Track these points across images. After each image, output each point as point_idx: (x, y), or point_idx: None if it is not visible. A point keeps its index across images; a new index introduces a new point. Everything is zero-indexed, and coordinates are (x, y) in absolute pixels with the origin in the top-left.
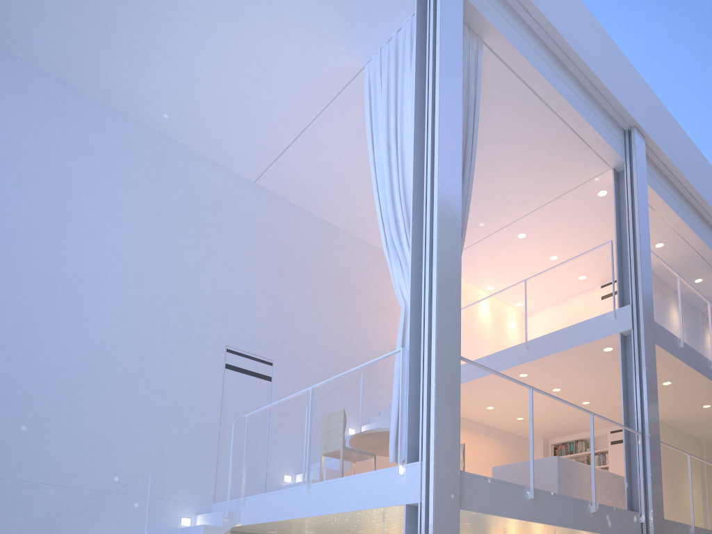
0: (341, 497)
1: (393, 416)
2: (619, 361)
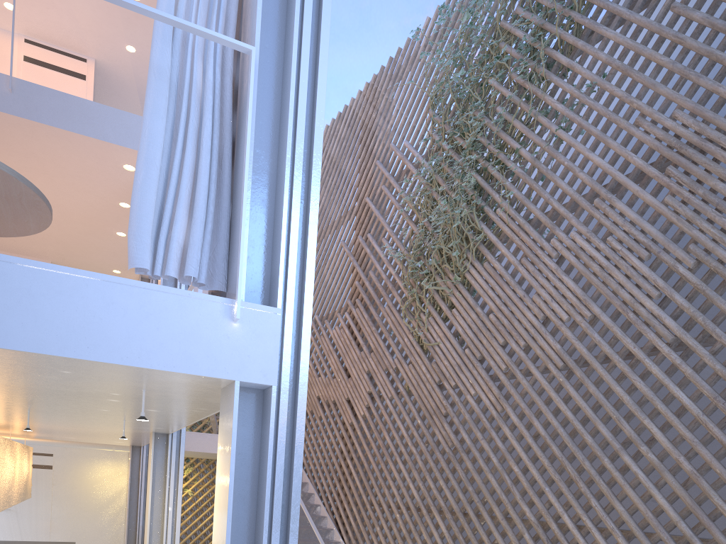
0: (8, 310)
1: (154, 171)
2: (116, 187)
